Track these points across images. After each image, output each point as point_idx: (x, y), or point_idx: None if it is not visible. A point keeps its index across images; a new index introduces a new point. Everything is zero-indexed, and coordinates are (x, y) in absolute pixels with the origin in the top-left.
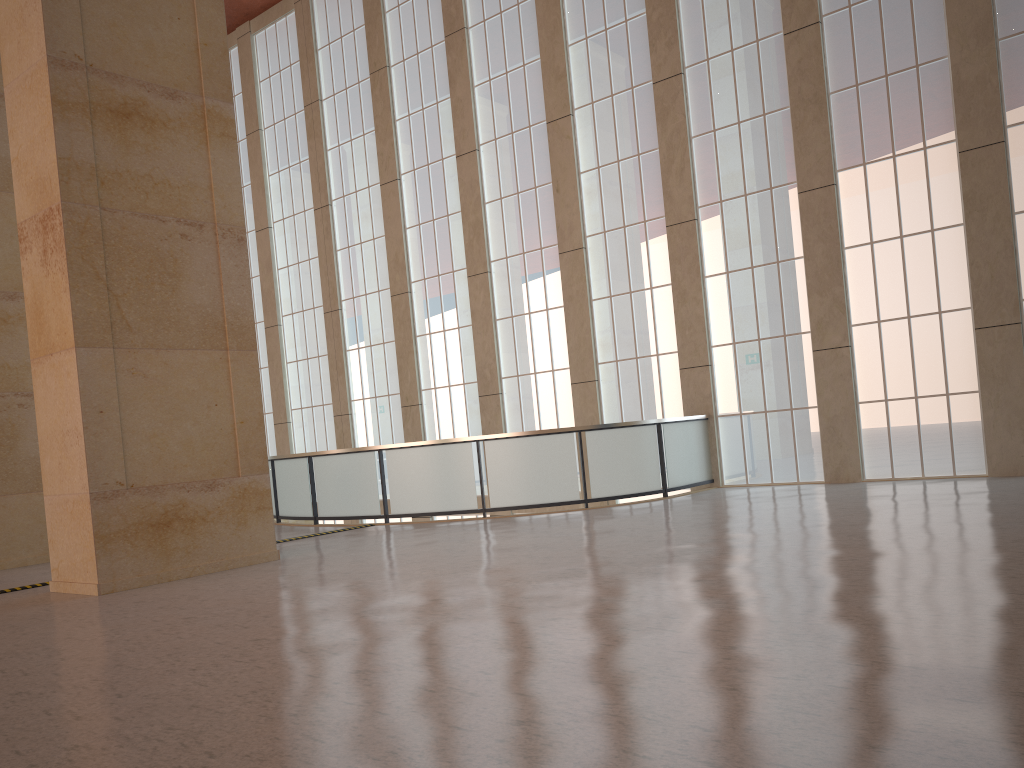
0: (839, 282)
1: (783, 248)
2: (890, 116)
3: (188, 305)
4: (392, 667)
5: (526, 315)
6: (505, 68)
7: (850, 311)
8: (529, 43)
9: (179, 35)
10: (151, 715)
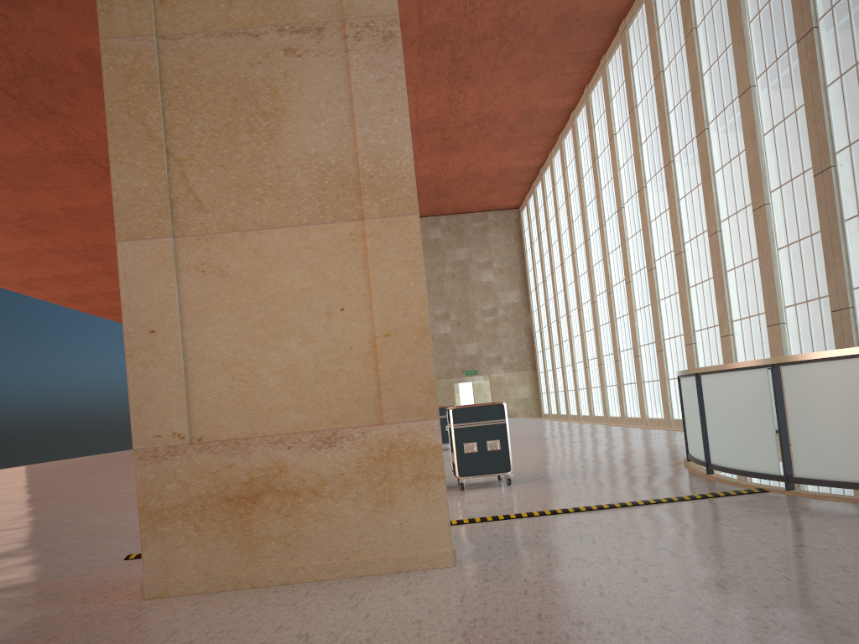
0: None
1: None
2: None
3: (295, 157)
4: None
5: None
6: None
7: None
8: None
9: None
10: None
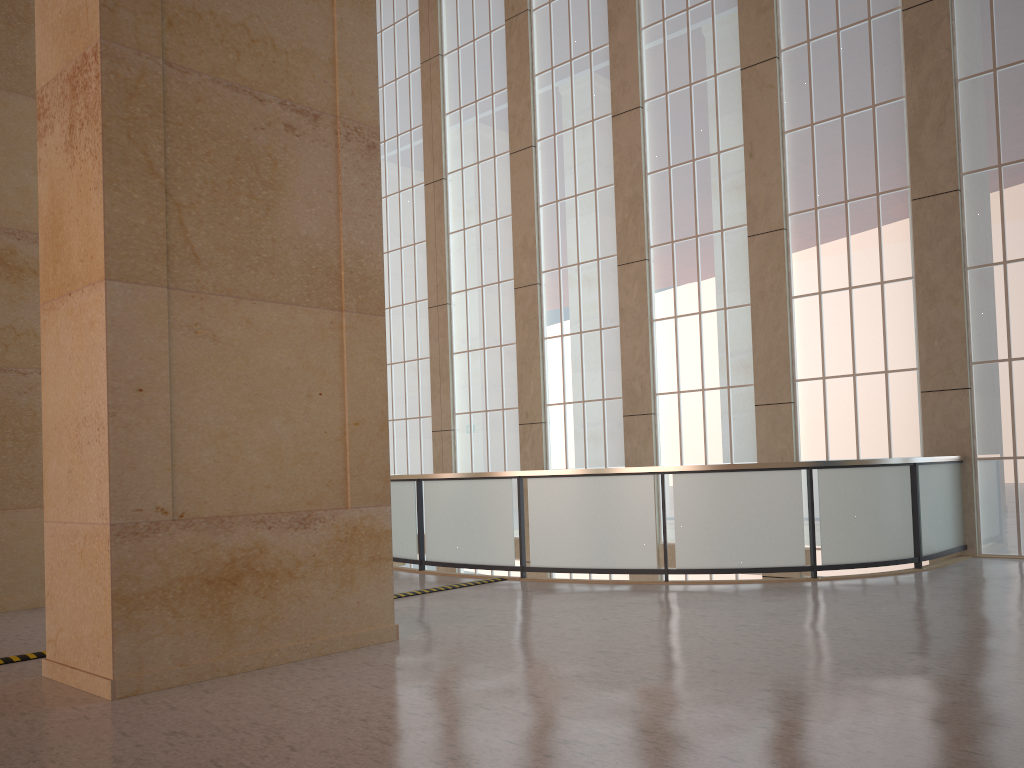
0: None
1: None
2: None
3: (289, 235)
4: None
5: (695, 315)
6: (686, 3)
7: None
8: None
9: None
10: None
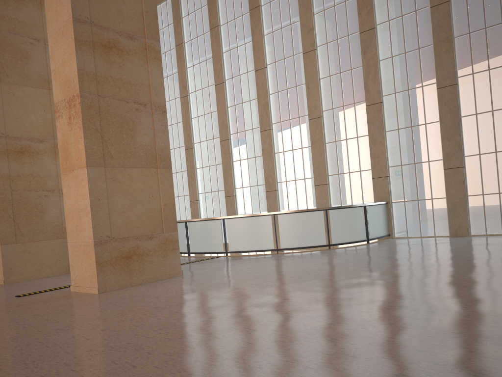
0: (458, 134)
1: (428, 117)
2: (487, 49)
3: (139, 145)
4: (293, 339)
5: (291, 151)
6: (281, 26)
7: (464, 149)
8: (293, 13)
9: (134, 7)
10: (175, 366)
